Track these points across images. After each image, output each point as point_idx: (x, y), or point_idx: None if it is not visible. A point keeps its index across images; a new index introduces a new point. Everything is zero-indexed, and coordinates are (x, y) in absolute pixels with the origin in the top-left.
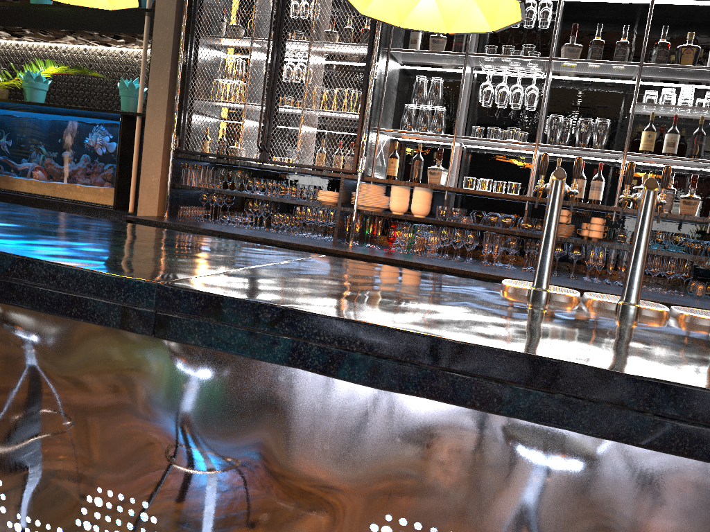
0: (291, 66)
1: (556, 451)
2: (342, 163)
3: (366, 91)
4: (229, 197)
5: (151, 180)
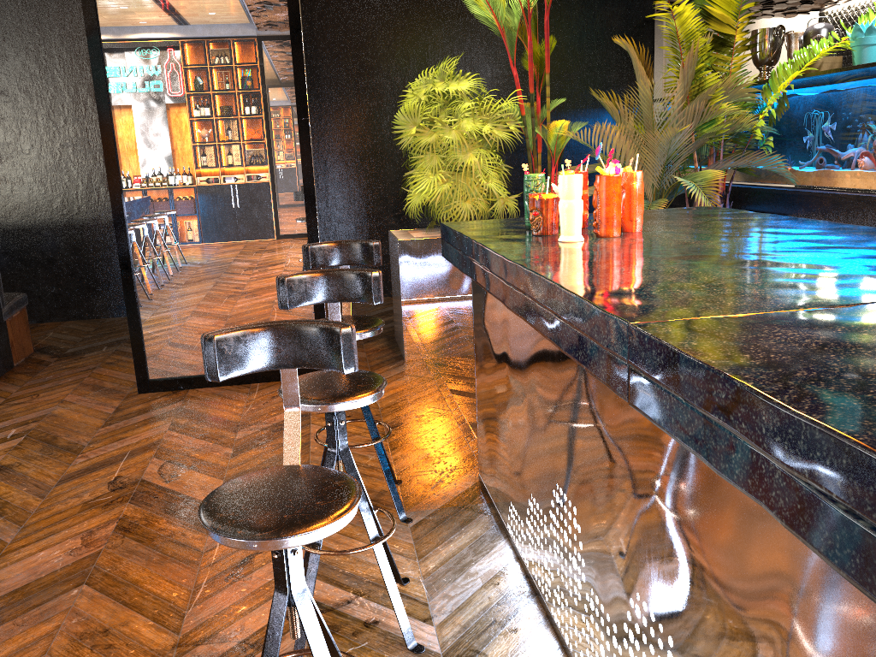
0: None
1: None
2: None
3: None
4: None
5: None
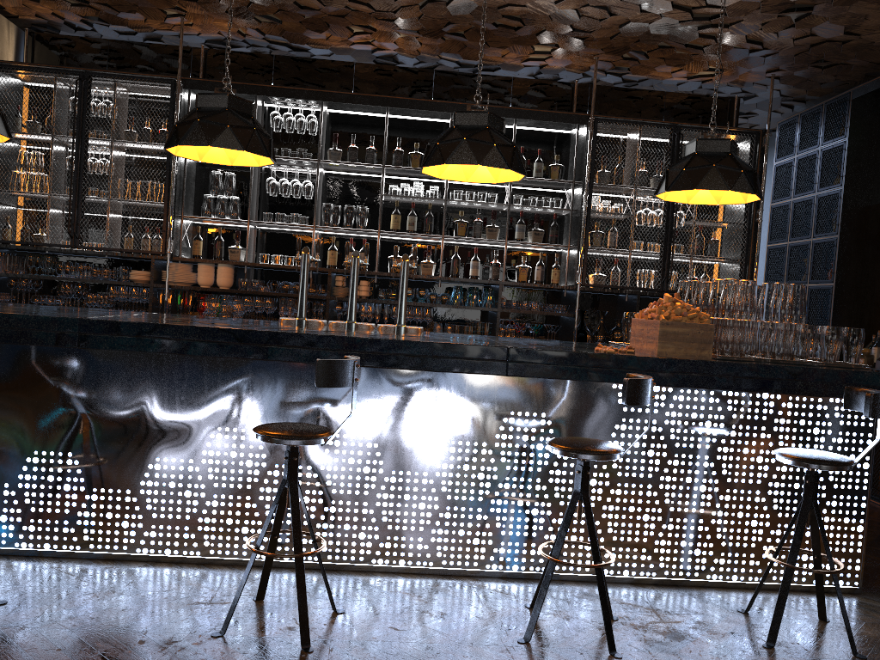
0: (94, 161)
1: (297, 379)
2: (150, 246)
3: (169, 185)
4: (37, 282)
5: None
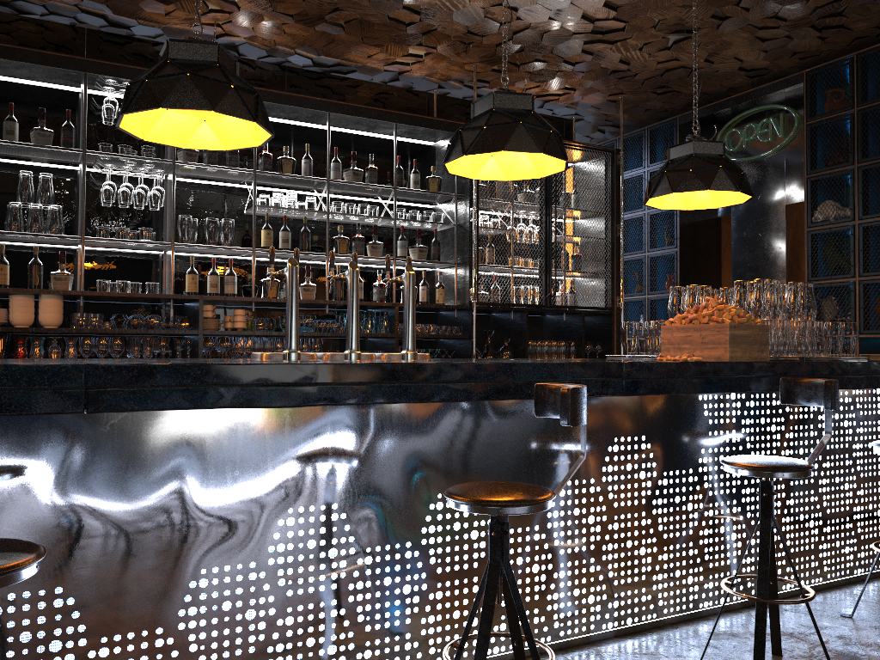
0: None
1: (388, 426)
2: None
3: None
4: None
5: None
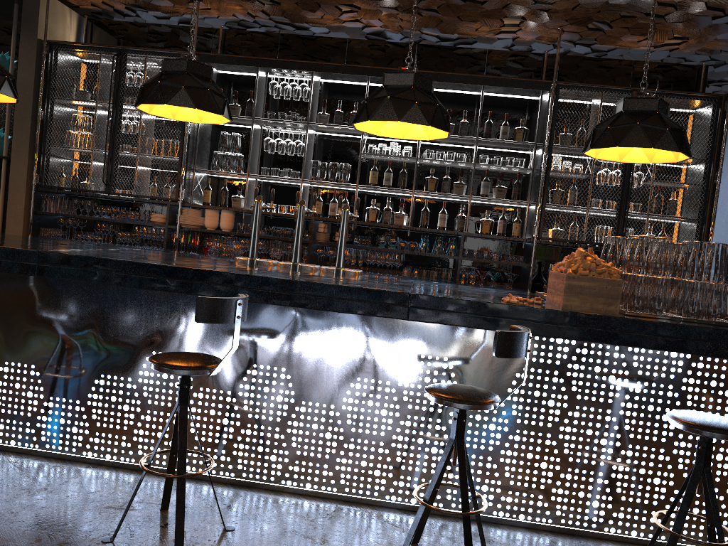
0: (128, 123)
1: None
2: (170, 194)
3: (183, 143)
4: (82, 221)
5: (17, 208)
